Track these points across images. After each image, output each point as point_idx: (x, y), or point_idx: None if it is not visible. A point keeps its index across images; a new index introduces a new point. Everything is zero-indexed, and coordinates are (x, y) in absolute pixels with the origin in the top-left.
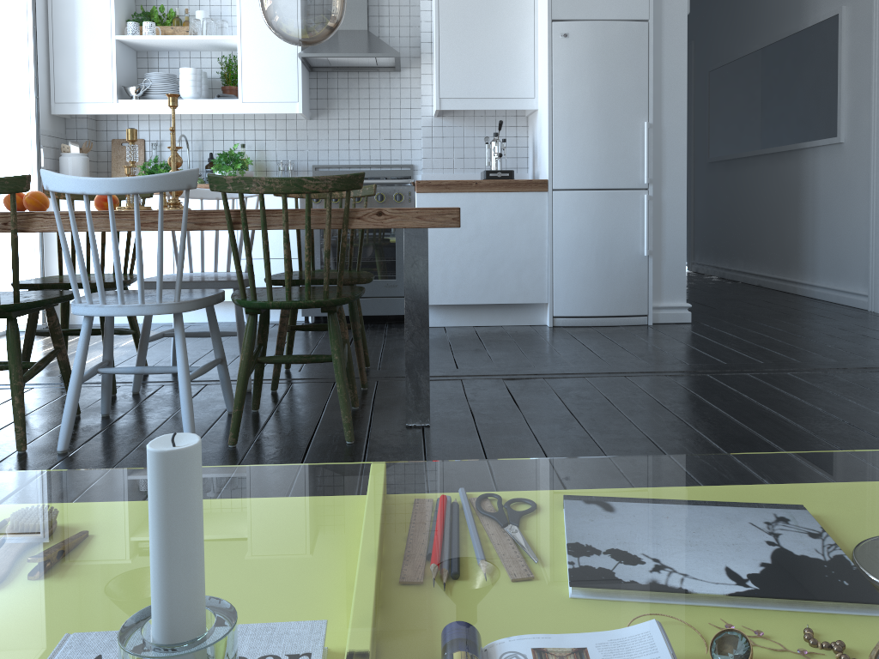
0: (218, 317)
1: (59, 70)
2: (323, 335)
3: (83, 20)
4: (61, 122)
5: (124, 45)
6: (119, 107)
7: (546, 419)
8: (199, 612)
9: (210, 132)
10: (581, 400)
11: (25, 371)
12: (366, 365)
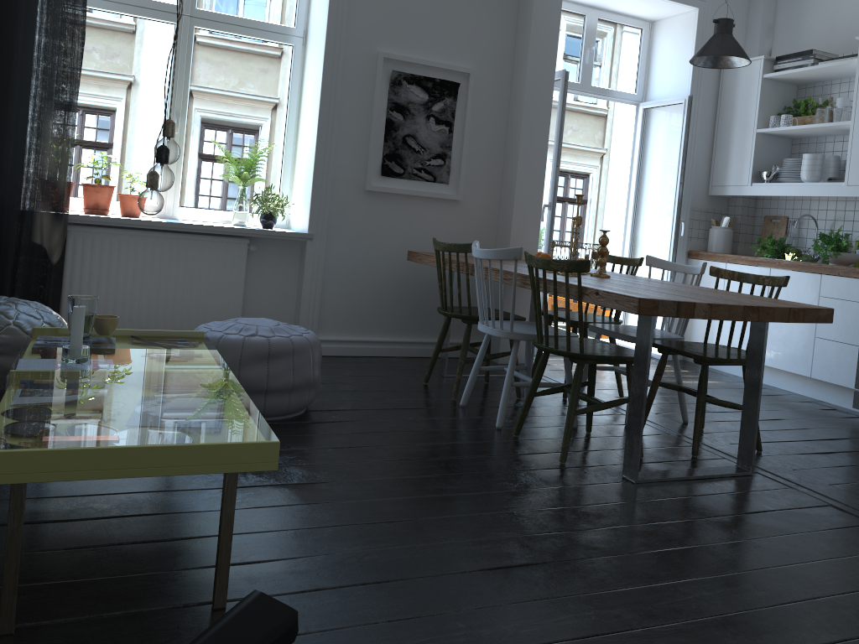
0: (796, 389)
1: (717, 160)
2: (834, 428)
3: (736, 118)
4: (722, 200)
5: (771, 135)
6: (751, 189)
7: (725, 526)
8: (73, 344)
9: (842, 212)
10: (820, 542)
11: (534, 368)
12: (756, 448)
